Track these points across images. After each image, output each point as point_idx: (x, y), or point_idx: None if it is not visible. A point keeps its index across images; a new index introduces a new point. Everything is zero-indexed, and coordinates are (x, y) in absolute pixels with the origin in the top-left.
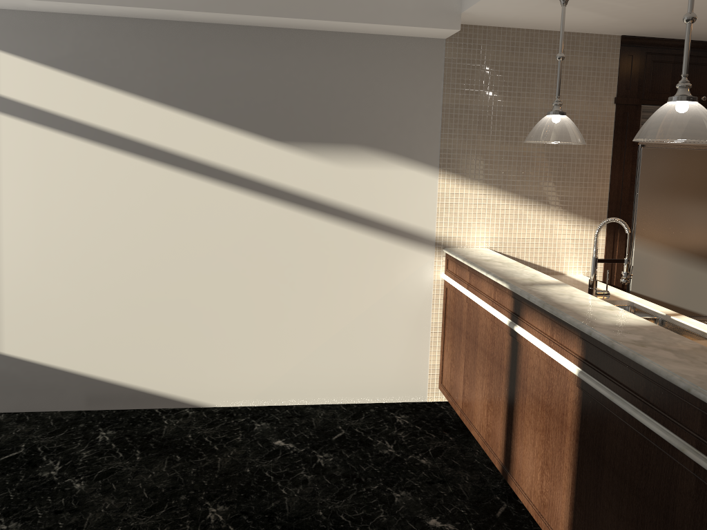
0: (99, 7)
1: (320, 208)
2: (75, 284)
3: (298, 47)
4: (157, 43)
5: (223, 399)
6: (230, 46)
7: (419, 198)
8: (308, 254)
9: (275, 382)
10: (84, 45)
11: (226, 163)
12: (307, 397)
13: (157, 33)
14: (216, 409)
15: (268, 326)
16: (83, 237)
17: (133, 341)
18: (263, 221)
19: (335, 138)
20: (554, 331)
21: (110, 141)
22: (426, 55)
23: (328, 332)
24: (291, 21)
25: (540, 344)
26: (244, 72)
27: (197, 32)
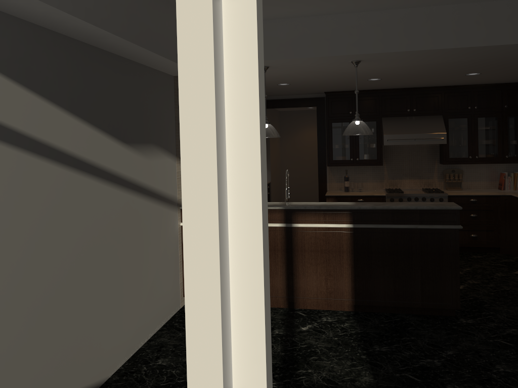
0: (68, 20)
1: (142, 191)
2: (21, 313)
3: (129, 72)
4: (66, 57)
5: (112, 367)
6: (102, 67)
7: (172, 176)
8: (140, 227)
9: (132, 335)
10: (19, 50)
11: (104, 163)
12: (145, 336)
13: (65, 48)
14: (114, 377)
15: (128, 291)
16: (25, 257)
17: (63, 350)
18: (122, 208)
19: (145, 139)
20: (326, 216)
21: (41, 150)
22: (169, 85)
23: (150, 281)
24: (151, 56)
25: (319, 224)
26: (110, 89)
27: (87, 51)
